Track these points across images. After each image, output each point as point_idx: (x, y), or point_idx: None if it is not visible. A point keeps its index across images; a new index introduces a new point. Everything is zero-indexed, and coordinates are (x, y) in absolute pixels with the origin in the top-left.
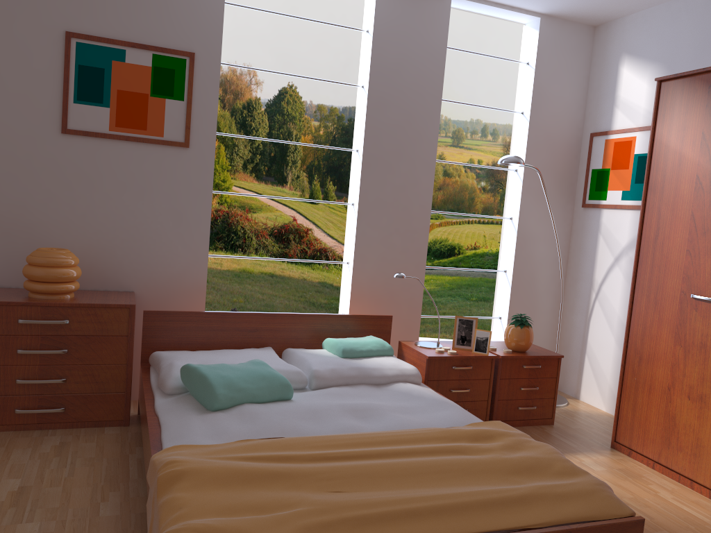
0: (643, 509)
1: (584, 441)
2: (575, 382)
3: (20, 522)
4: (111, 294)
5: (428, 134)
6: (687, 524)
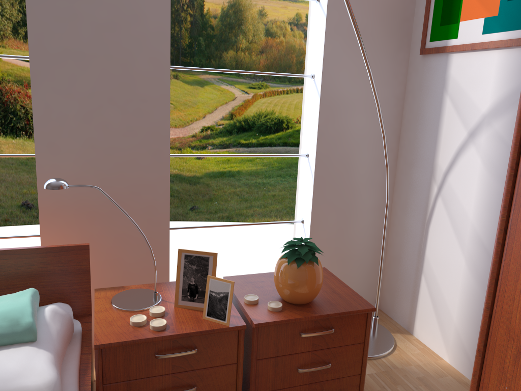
0: None
1: None
2: (408, 310)
3: None
4: None
5: None
6: None
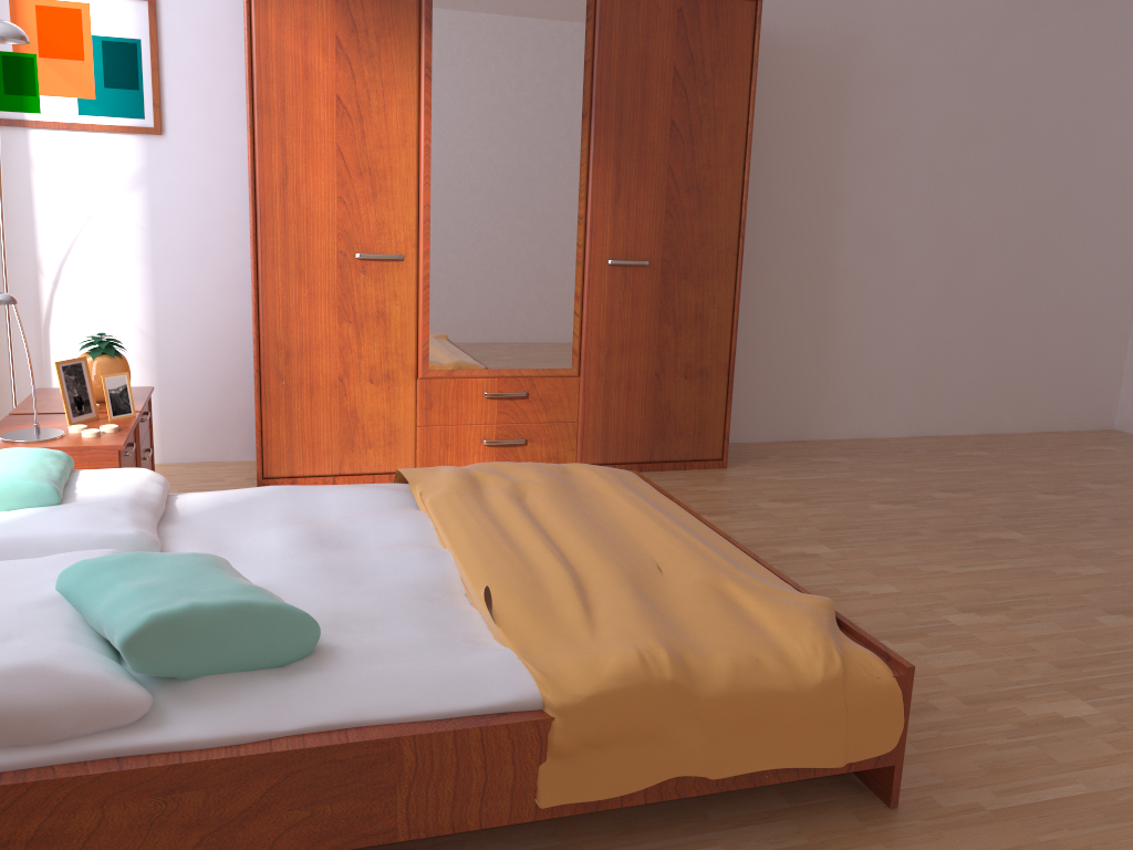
0: None
1: None
2: None
3: None
4: None
5: None
6: None
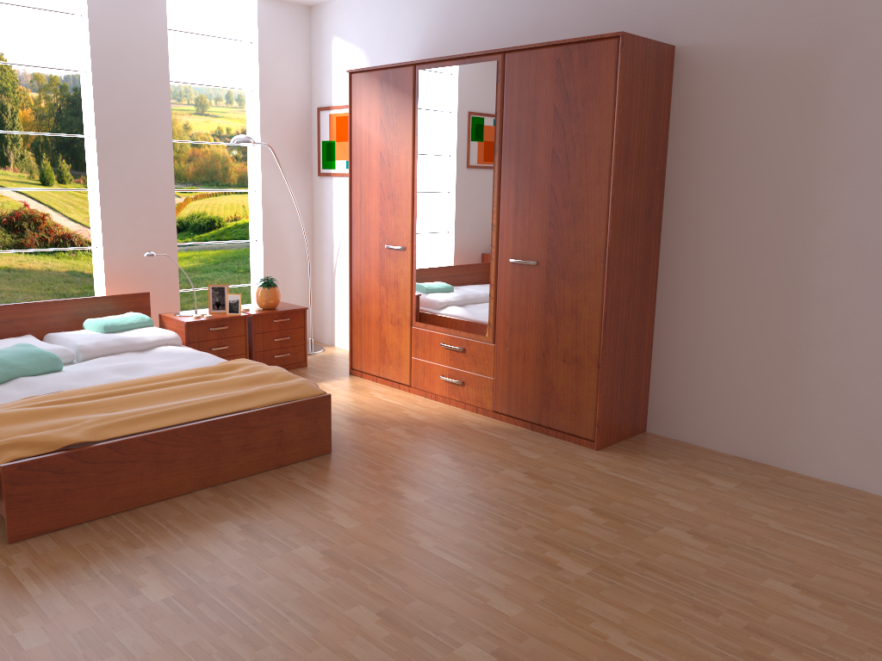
0: (359, 405)
1: (330, 373)
2: (331, 332)
3: None
4: None
5: (161, 116)
6: (387, 408)
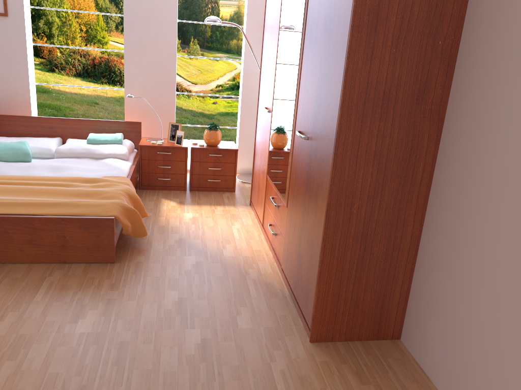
0: (207, 231)
1: (239, 200)
2: None
3: None
4: None
5: (170, 3)
6: (221, 239)
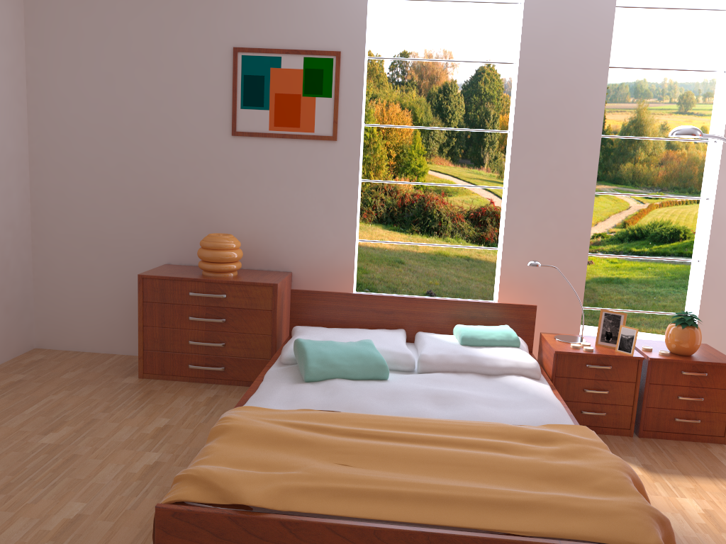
0: None
1: None
2: None
3: (149, 450)
4: (269, 274)
5: (591, 107)
6: None
